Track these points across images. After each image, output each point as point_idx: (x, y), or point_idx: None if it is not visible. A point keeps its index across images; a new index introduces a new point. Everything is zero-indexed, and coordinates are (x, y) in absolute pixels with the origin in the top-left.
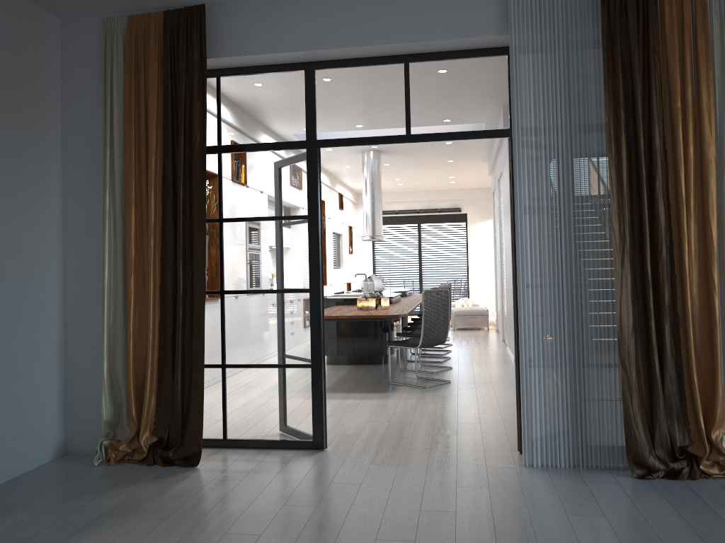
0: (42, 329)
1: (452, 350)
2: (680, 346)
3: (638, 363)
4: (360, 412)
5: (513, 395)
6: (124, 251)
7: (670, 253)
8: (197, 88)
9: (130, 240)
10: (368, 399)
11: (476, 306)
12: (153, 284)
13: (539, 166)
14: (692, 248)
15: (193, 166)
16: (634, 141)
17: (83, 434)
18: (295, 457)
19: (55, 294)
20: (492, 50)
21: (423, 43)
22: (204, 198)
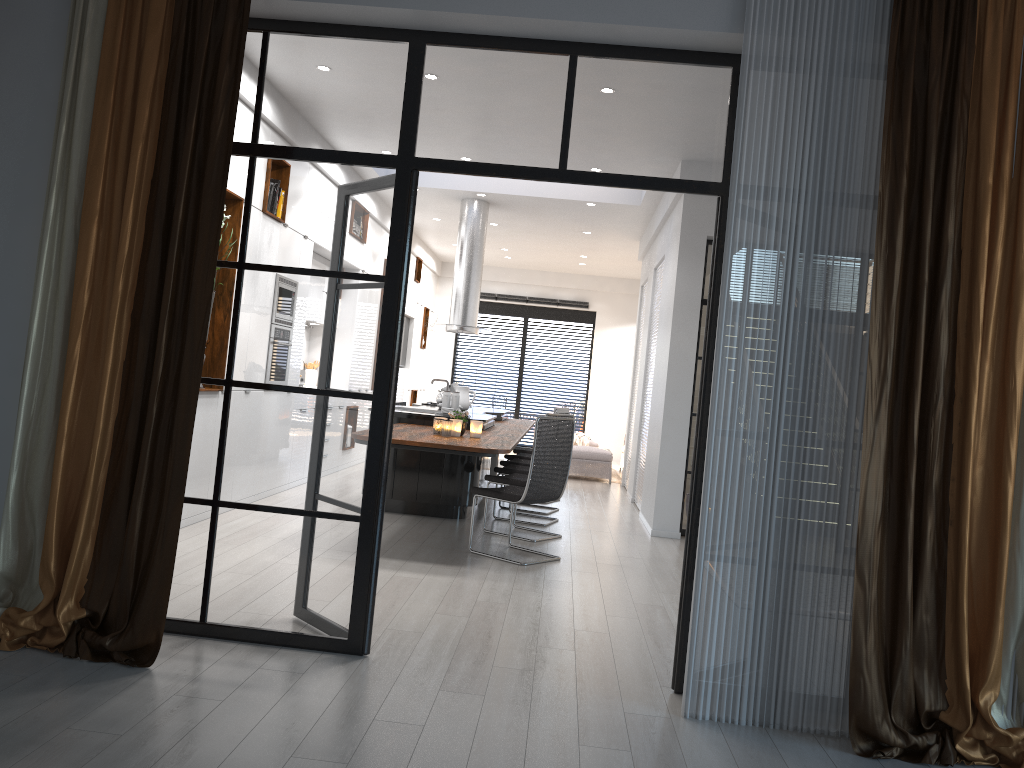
0: None
1: (559, 508)
2: (945, 554)
3: (882, 573)
4: (422, 595)
5: (655, 591)
6: (70, 294)
7: (948, 408)
8: (229, 41)
9: (83, 278)
10: (436, 575)
11: (594, 446)
12: (114, 356)
13: (765, 246)
14: (983, 405)
15: (207, 169)
16: (915, 226)
17: None
18: (317, 664)
19: None
20: (710, 56)
21: (607, 26)
22: (219, 224)
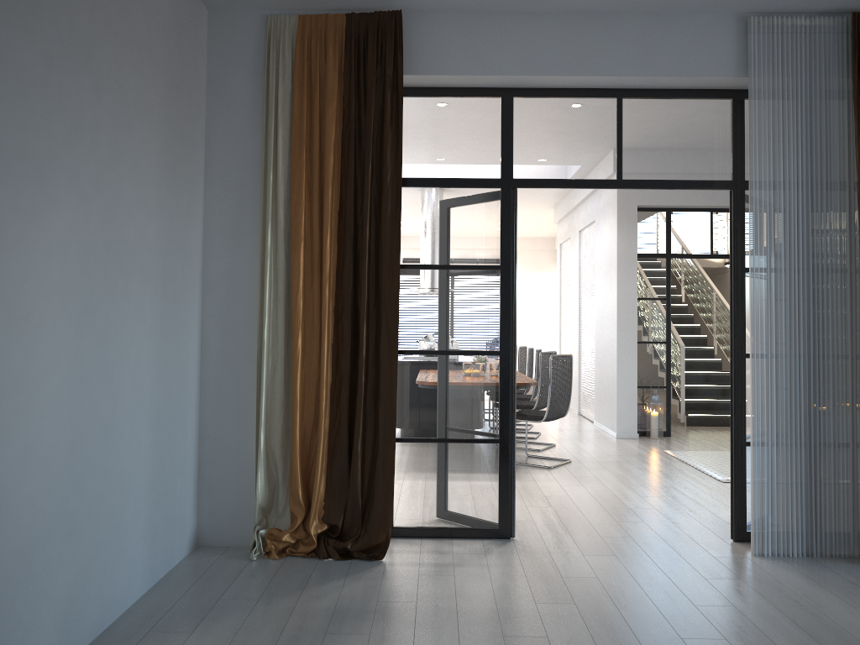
0: (186, 391)
1: (532, 424)
2: None
3: None
4: None
5: (657, 477)
6: (286, 299)
7: None
8: (389, 108)
9: (299, 286)
10: None
11: None
12: (327, 340)
13: (778, 224)
14: None
15: (383, 201)
16: None
17: (222, 521)
18: (487, 547)
19: (195, 348)
20: (716, 92)
21: (650, 78)
22: (398, 240)
